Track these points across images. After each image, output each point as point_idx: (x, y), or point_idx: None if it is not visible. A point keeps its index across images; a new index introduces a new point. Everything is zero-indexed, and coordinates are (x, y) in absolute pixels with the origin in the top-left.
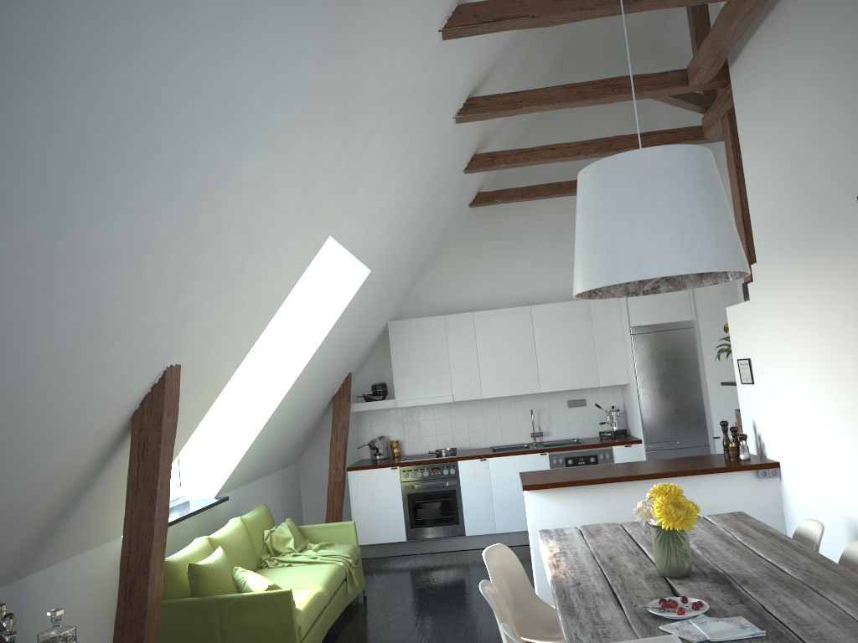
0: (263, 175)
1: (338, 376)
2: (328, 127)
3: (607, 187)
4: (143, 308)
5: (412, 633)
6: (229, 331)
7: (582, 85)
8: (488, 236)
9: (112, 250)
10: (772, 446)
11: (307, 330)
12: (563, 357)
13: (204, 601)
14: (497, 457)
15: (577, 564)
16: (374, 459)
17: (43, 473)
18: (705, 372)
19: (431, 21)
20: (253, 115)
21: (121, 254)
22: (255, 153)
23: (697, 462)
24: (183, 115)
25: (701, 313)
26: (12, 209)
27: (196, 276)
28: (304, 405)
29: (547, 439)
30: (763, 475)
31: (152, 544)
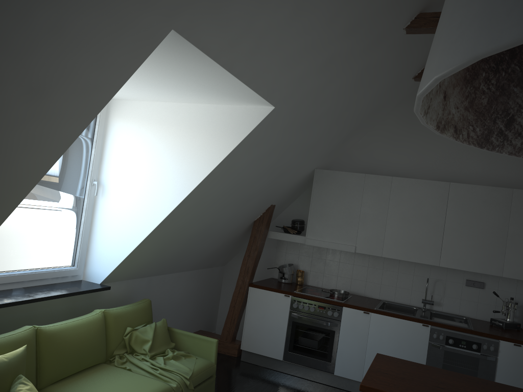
0: None
1: (256, 205)
2: None
3: None
4: None
5: None
6: None
7: None
8: None
9: None
10: None
11: (204, 154)
12: (471, 238)
13: None
14: (379, 314)
15: None
16: (279, 281)
17: None
18: None
19: None
20: None
21: None
22: None
23: None
24: None
25: None
26: None
27: None
28: (212, 223)
29: (437, 309)
30: None
31: None
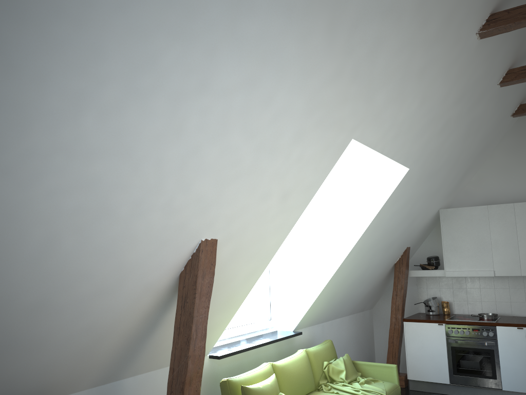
0: (252, 83)
1: (396, 249)
2: (318, 39)
3: None
4: (154, 195)
5: None
6: (261, 214)
7: None
8: None
9: (93, 146)
10: None
11: (359, 214)
12: None
13: None
14: None
15: None
16: (427, 314)
17: (102, 314)
18: None
19: None
20: (217, 24)
21: (105, 150)
22: (235, 62)
23: None
24: (124, 21)
25: None
26: None
27: (205, 170)
28: (365, 270)
29: None
30: None
31: (186, 375)
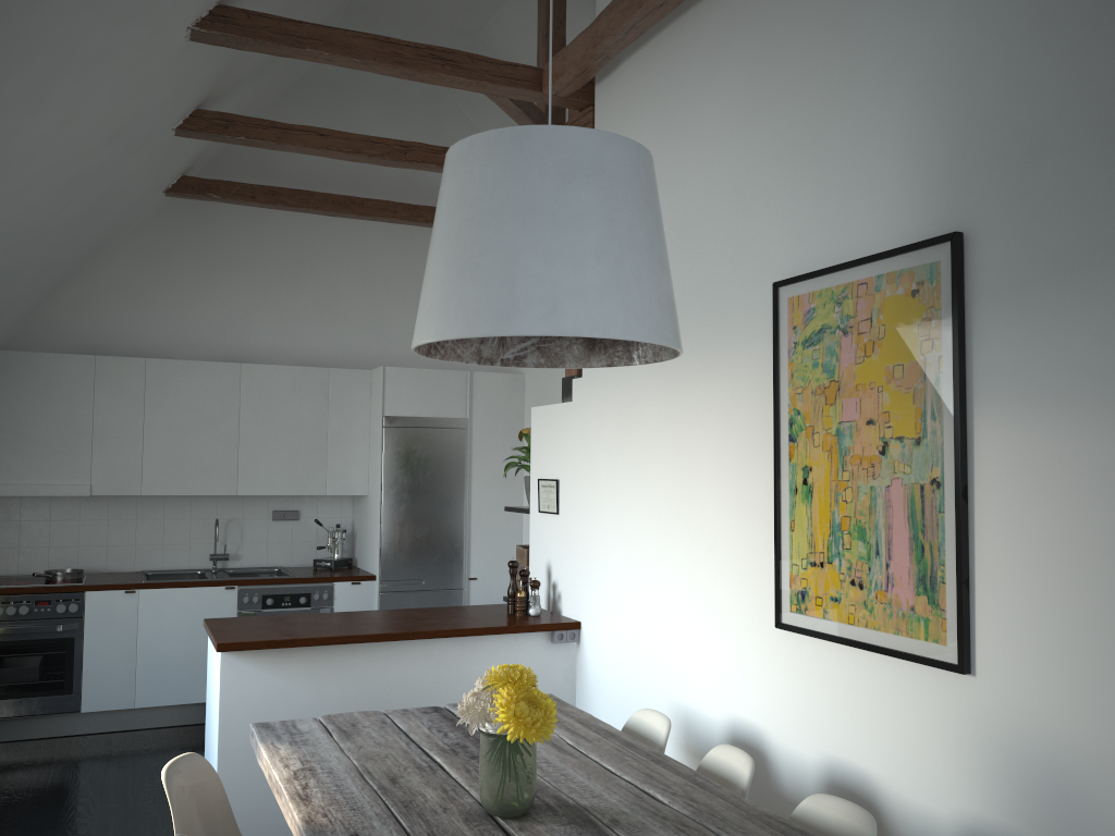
0: None
1: None
2: None
3: (509, 175)
4: None
5: None
6: None
7: (401, 45)
8: (187, 247)
9: None
10: (573, 600)
11: None
12: (280, 446)
13: None
14: (154, 589)
15: (342, 794)
16: None
17: None
18: (471, 490)
19: None
20: None
21: None
22: None
23: (473, 616)
24: None
25: (478, 411)
26: None
27: None
28: None
29: (234, 566)
30: (559, 639)
31: None
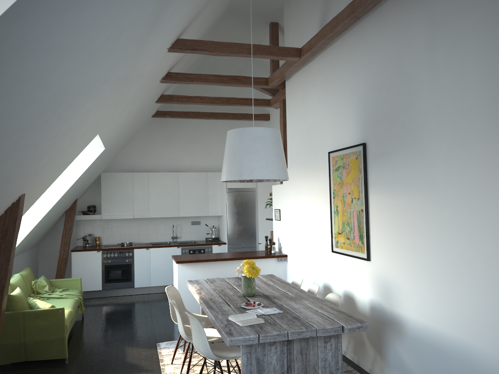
0: (88, 111)
1: (72, 200)
2: (116, 90)
3: (240, 140)
4: (27, 168)
5: (115, 331)
6: (47, 177)
7: (222, 76)
8: (159, 133)
9: (31, 144)
10: (285, 248)
11: (66, 175)
12: (192, 199)
13: (15, 313)
14: (155, 248)
15: (209, 292)
16: (85, 246)
17: None
18: (258, 212)
19: (166, 45)
20: (96, 88)
21: (33, 146)
22: (90, 102)
23: (253, 253)
24: (76, 91)
25: (259, 185)
26: (14, 131)
27: (49, 154)
28: (54, 215)
29: (179, 240)
30: (280, 260)
31: (6, 281)
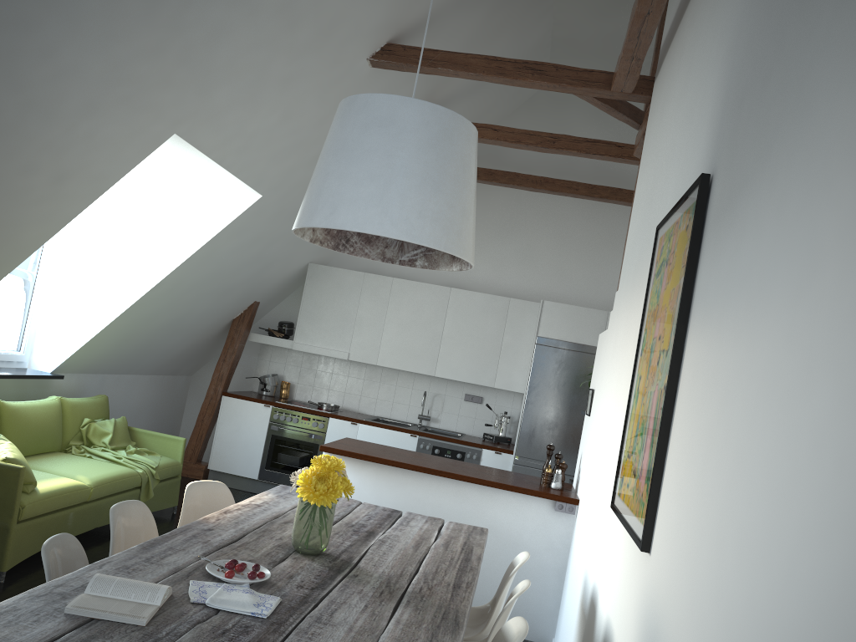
0: (28, 25)
1: (237, 300)
2: (134, 2)
3: (340, 127)
4: None
5: None
6: (19, 191)
7: (504, 61)
8: None
9: None
10: (581, 483)
11: (184, 236)
12: (467, 347)
13: None
14: (368, 425)
15: (247, 517)
16: (259, 393)
17: None
18: None
19: None
20: None
21: None
22: None
23: (510, 478)
24: None
25: None
26: None
27: None
28: (184, 315)
29: (434, 426)
30: (560, 509)
31: None
